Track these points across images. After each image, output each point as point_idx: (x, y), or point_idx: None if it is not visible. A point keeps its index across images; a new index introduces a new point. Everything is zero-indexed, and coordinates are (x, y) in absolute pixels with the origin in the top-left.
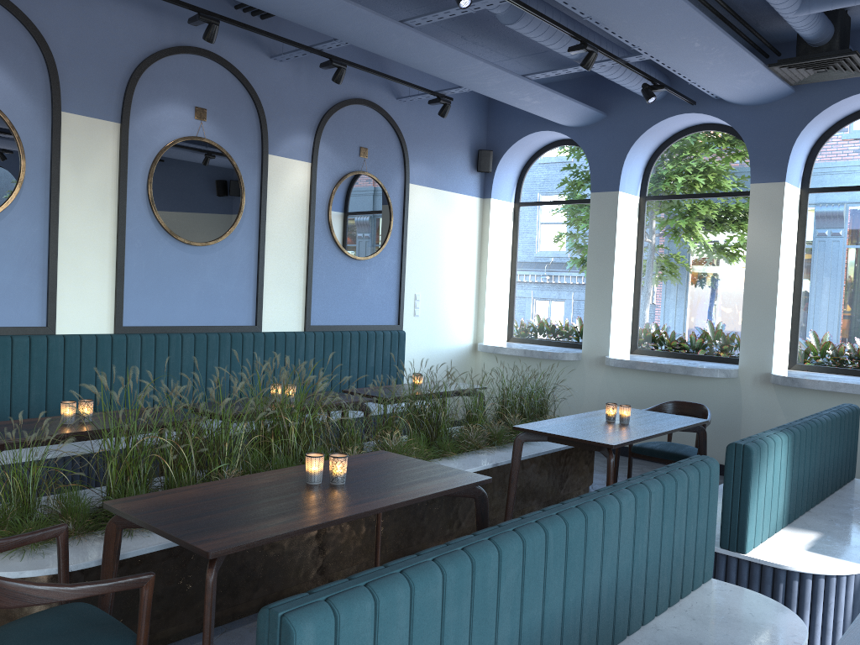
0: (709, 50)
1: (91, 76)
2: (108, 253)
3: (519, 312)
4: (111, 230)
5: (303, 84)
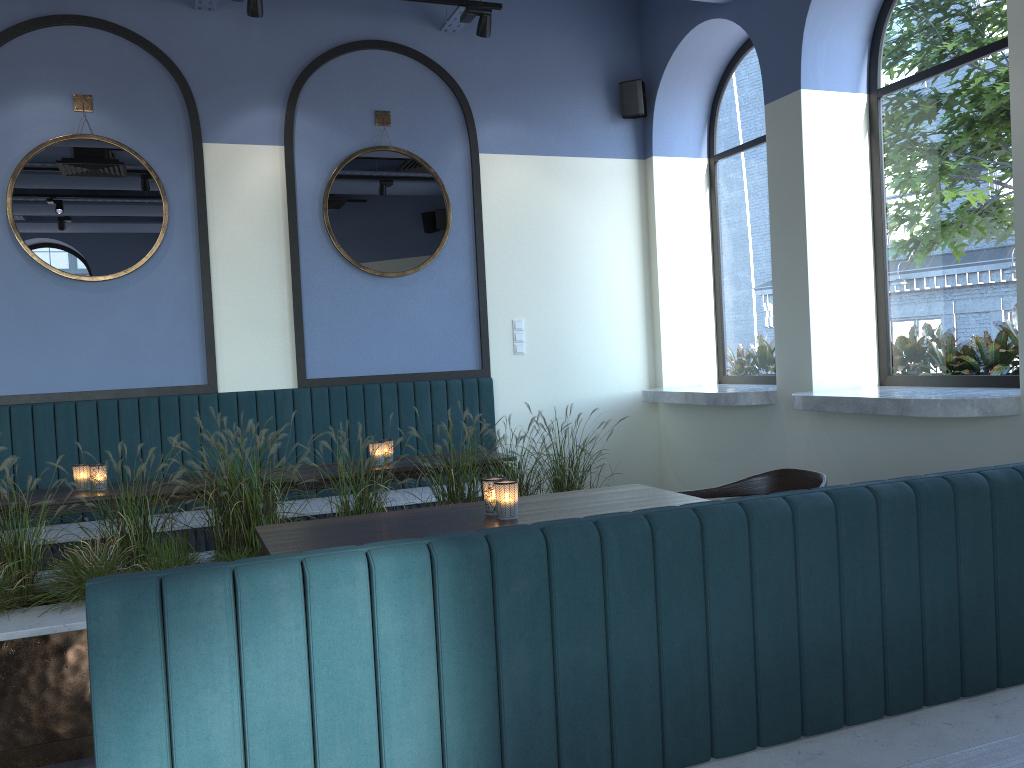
0: None
1: None
2: None
3: (729, 333)
4: None
5: (258, 36)
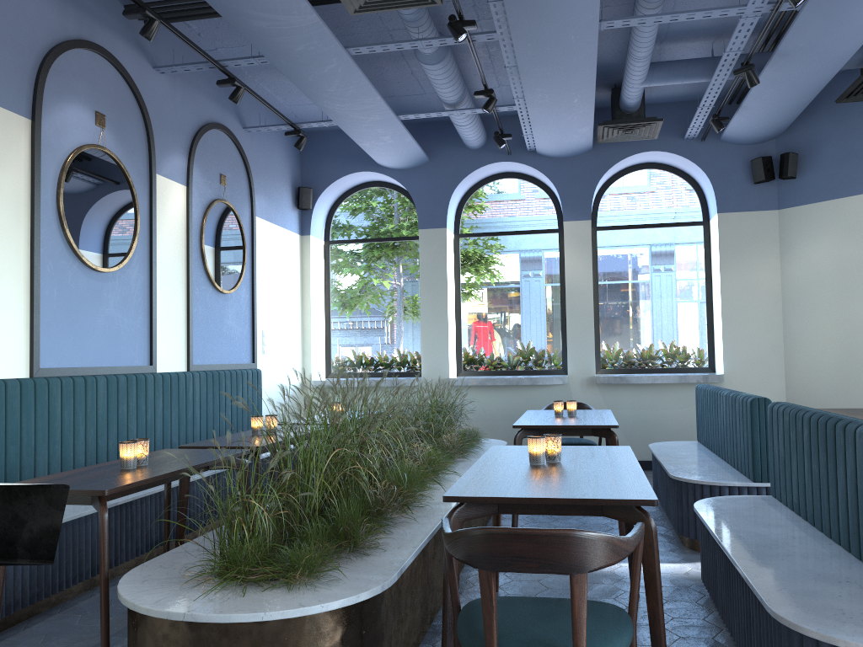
0: (578, 107)
1: (3, 59)
2: (23, 277)
3: (337, 347)
4: (25, 249)
5: (178, 101)
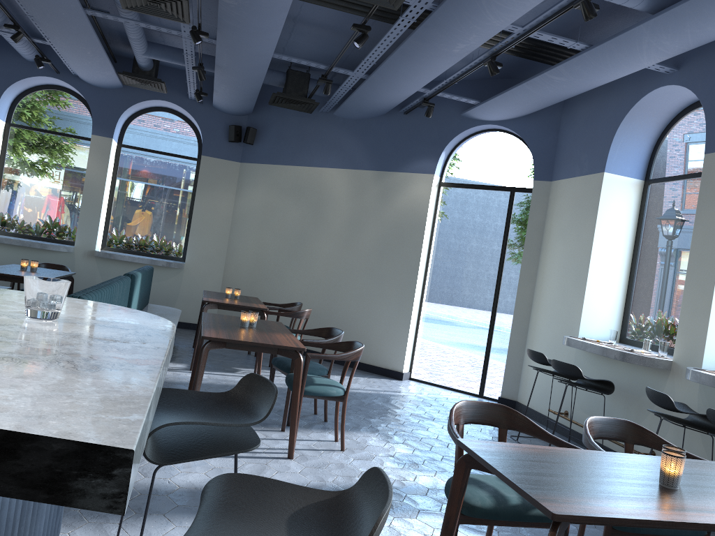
0: (93, 57)
1: None
2: None
3: None
4: None
5: None
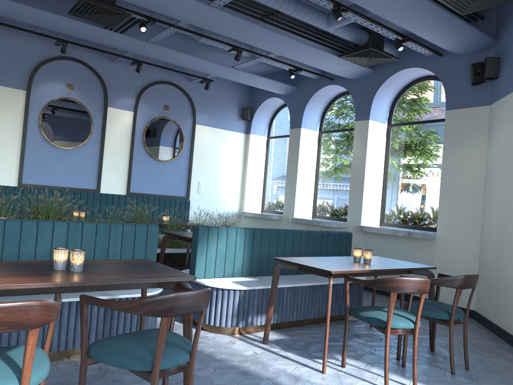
0: (293, 49)
1: (12, 70)
2: (17, 149)
3: (267, 195)
4: (19, 139)
5: (130, 74)
